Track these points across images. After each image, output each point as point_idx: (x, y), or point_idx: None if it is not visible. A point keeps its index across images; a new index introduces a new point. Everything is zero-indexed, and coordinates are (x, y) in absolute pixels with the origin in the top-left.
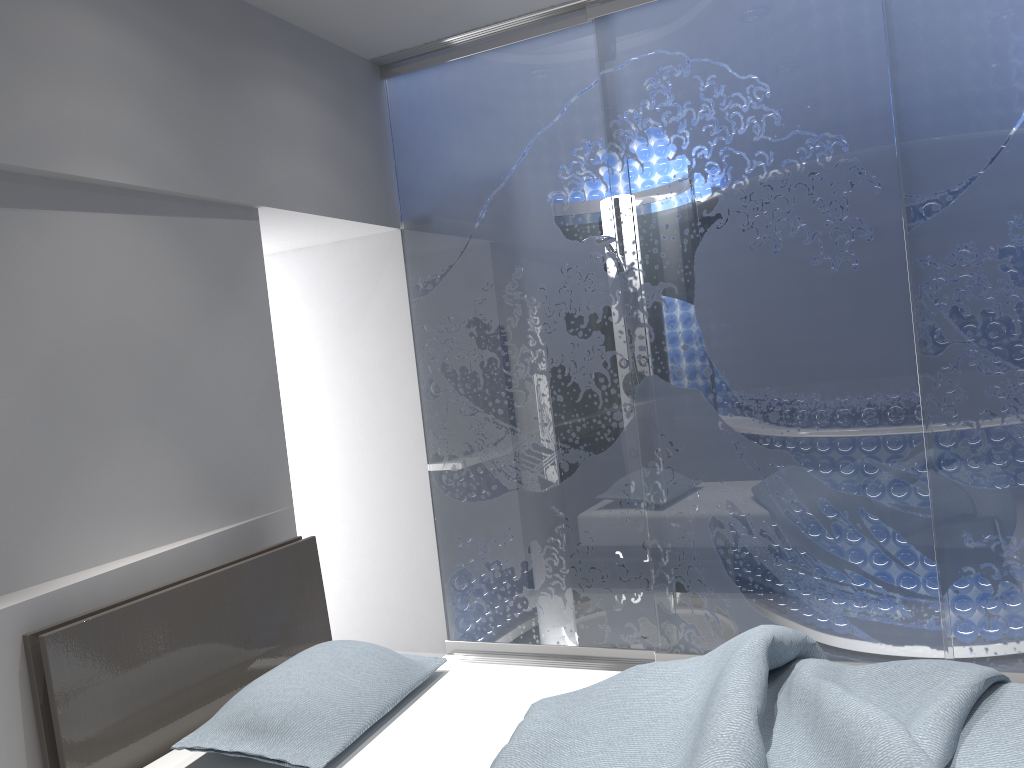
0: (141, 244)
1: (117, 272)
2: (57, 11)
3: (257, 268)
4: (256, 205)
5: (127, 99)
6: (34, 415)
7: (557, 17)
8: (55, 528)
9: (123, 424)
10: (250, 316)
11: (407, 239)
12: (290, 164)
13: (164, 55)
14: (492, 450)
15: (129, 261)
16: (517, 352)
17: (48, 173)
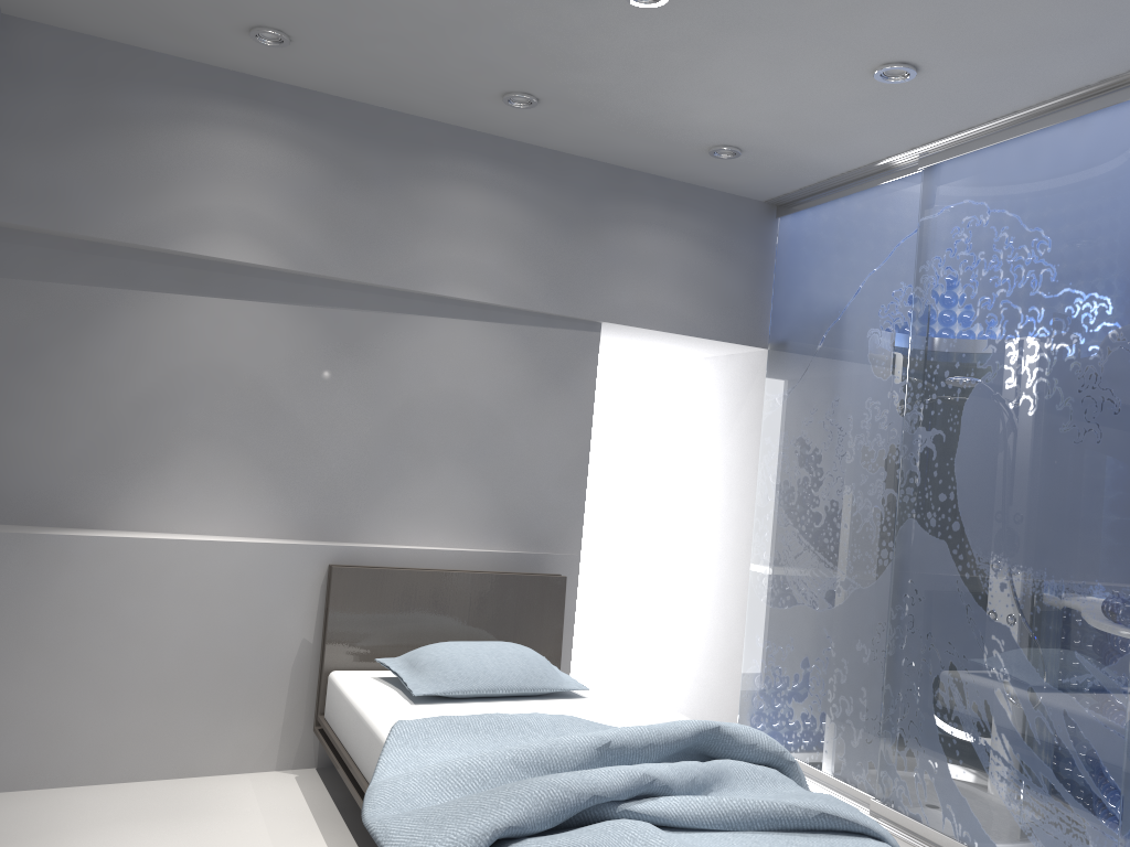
0: (488, 342)
1: (464, 359)
2: (453, 191)
3: (589, 368)
4: (596, 320)
5: (494, 245)
6: (383, 440)
7: (899, 166)
8: (380, 513)
9: (444, 459)
10: (573, 403)
11: (769, 359)
12: (641, 290)
13: (534, 213)
14: (792, 562)
15: (475, 352)
16: (823, 475)
17: (424, 293)
